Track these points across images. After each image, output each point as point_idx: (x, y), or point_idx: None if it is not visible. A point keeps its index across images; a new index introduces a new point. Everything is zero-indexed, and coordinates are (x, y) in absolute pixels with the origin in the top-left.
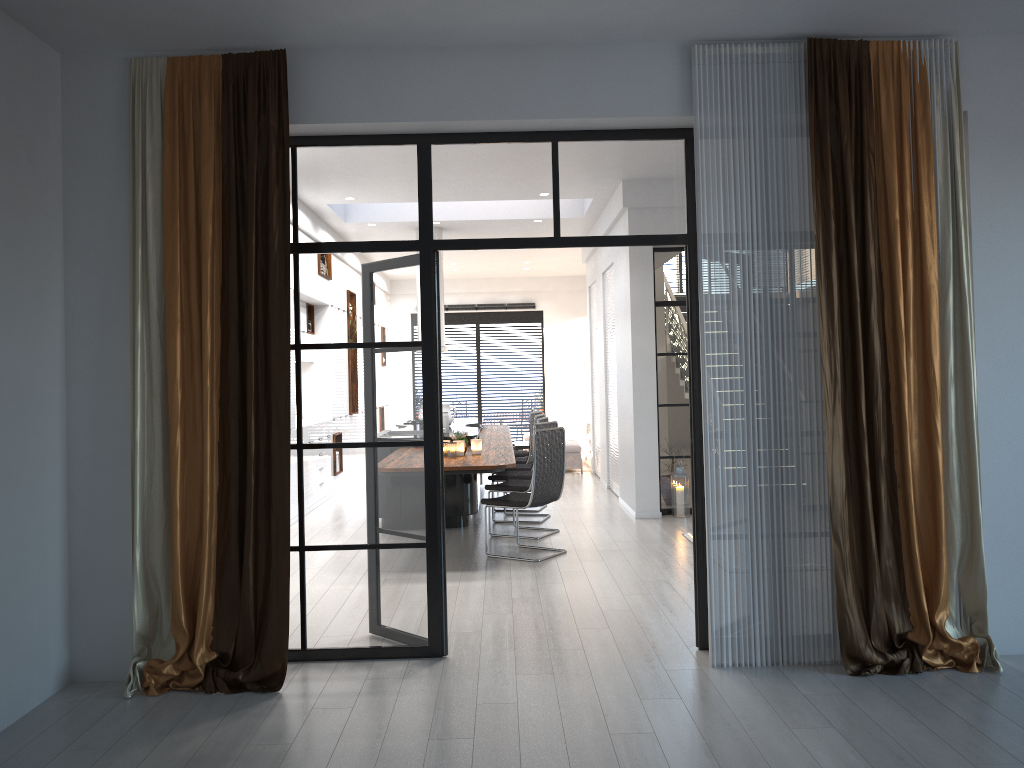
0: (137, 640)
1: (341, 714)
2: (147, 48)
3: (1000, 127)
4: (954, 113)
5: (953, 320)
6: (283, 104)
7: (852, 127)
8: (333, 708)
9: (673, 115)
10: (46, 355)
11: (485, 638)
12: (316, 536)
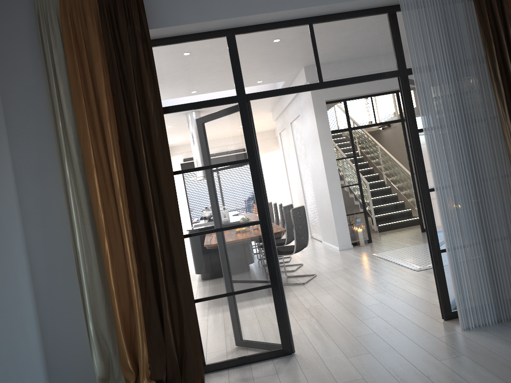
0: (99, 382)
1: None
2: None
3: None
4: None
5: None
6: (142, 15)
7: None
8: None
9: None
10: (7, 202)
11: (309, 336)
12: (200, 292)
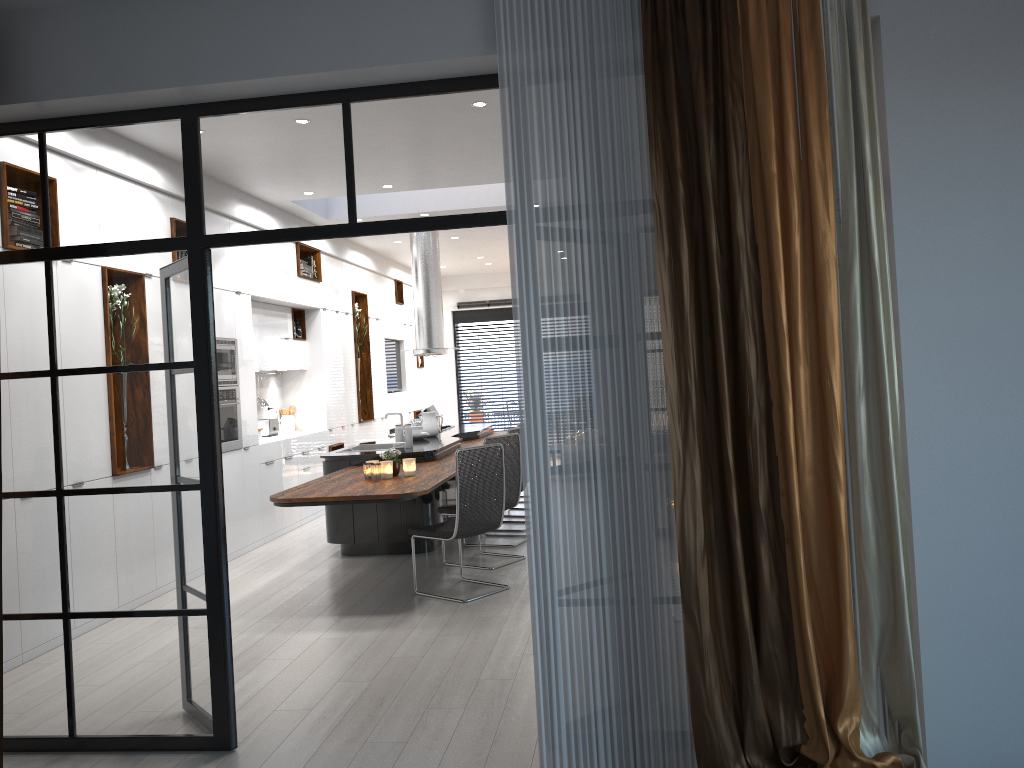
0: None
1: None
2: None
3: (929, 34)
4: (855, 19)
5: (861, 308)
6: None
7: (708, 50)
8: None
9: (475, 55)
10: None
11: (307, 720)
12: (82, 601)
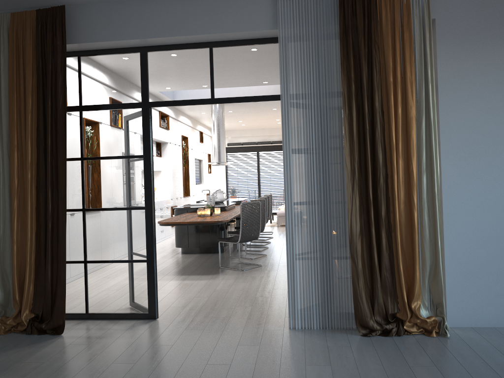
0: None
1: (81, 347)
2: (0, 8)
3: (455, 27)
4: (425, 20)
5: (425, 137)
6: (63, 33)
7: (365, 30)
8: (80, 344)
9: (268, 29)
10: None
11: (185, 310)
12: (92, 256)
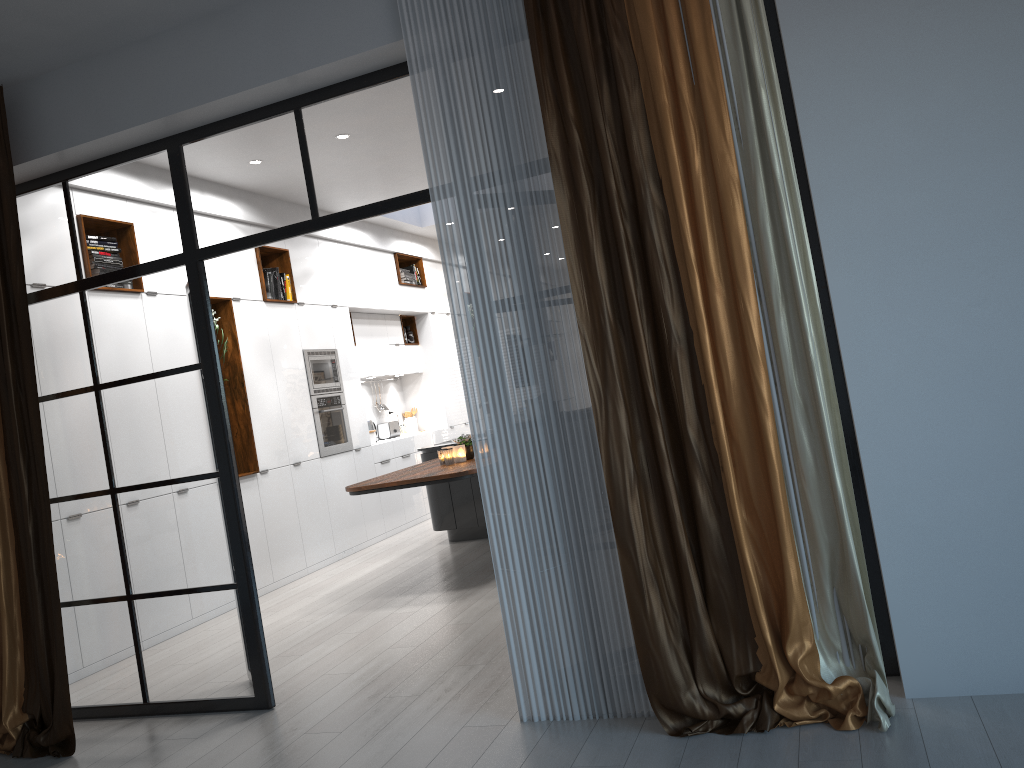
0: None
1: None
2: None
3: None
4: None
5: (771, 224)
6: (6, 142)
7: None
8: None
9: (387, 43)
10: None
11: (345, 682)
12: (140, 583)
